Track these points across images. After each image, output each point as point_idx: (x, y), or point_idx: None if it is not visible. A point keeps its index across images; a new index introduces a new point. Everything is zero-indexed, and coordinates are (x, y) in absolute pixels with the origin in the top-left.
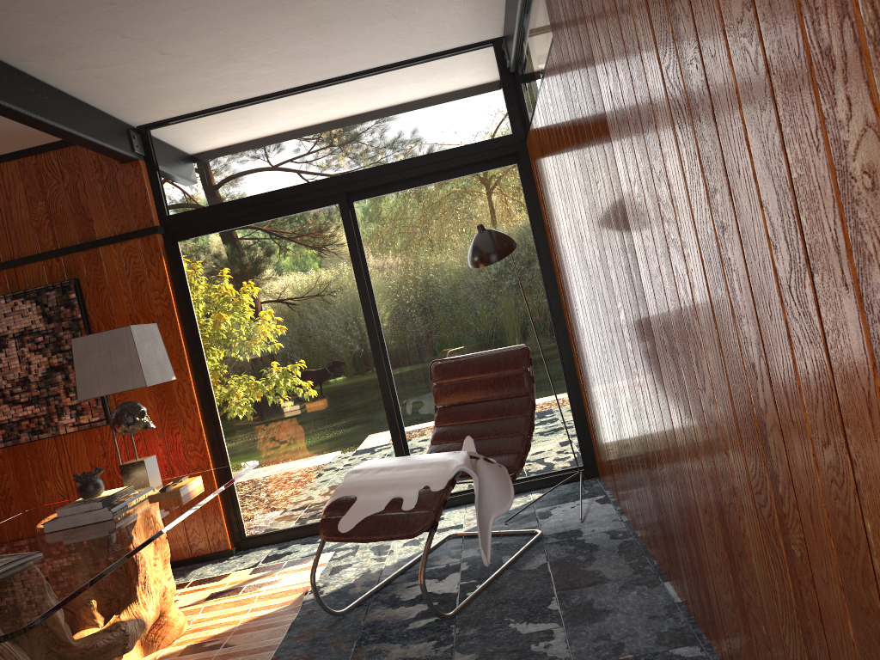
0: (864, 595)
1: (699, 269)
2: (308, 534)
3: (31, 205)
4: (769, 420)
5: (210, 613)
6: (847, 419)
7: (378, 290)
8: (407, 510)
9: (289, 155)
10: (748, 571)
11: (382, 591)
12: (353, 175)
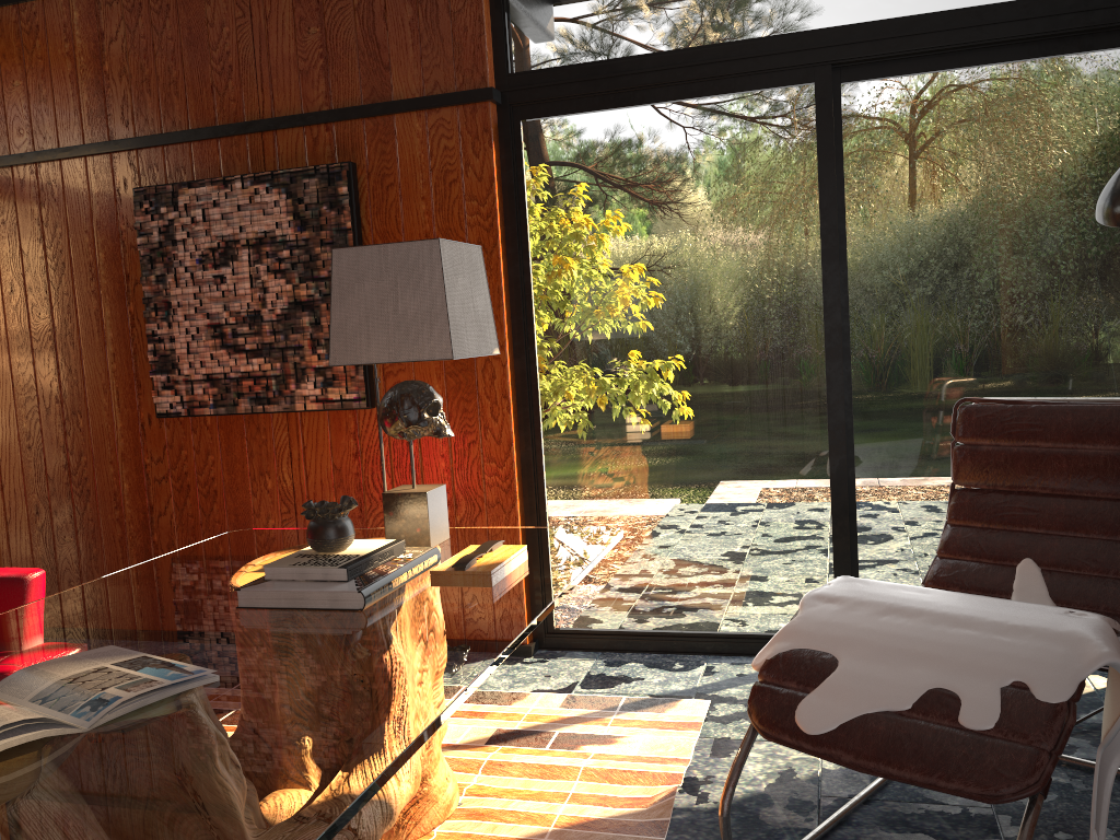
0: None
1: None
2: (657, 648)
3: (299, 32)
4: None
5: (498, 778)
6: None
7: (856, 253)
8: (974, 730)
9: None
10: None
11: (836, 839)
12: (853, 31)
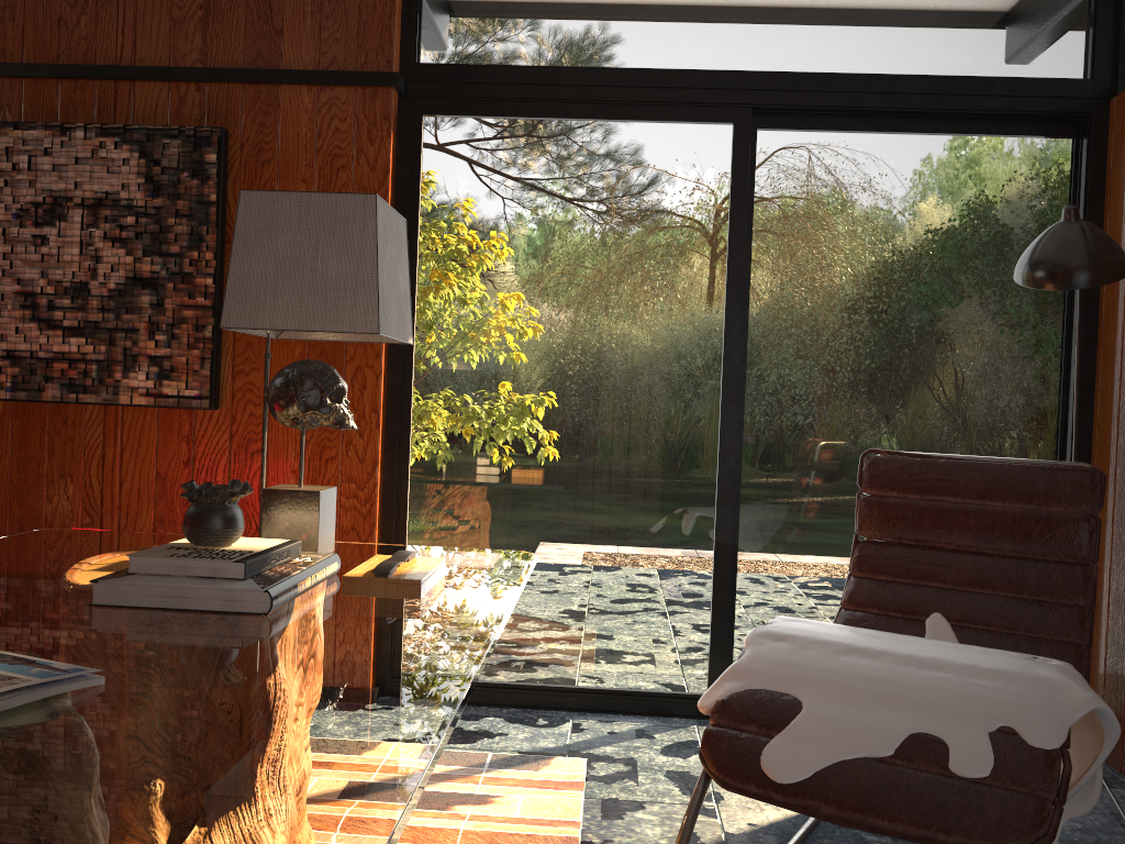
0: None
1: None
2: (516, 702)
3: None
4: None
5: None
6: None
7: (758, 299)
8: (968, 778)
9: (667, 11)
10: None
11: None
12: (776, 78)
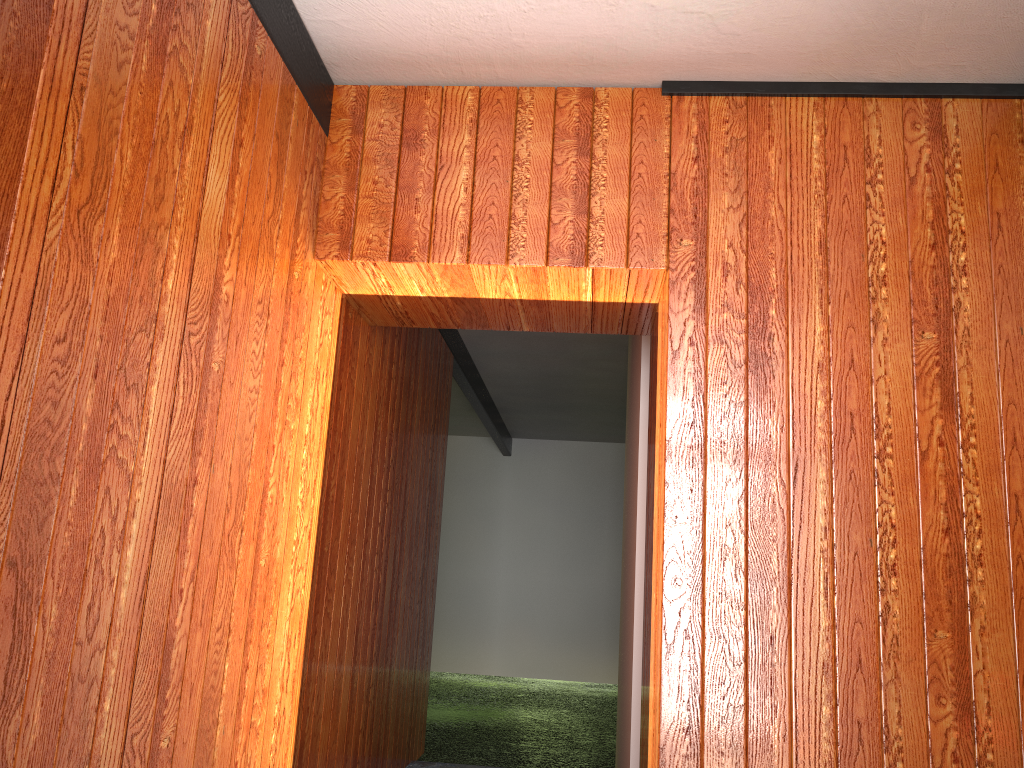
0: (211, 718)
1: (152, 502)
2: None
3: None
4: (180, 633)
5: None
6: (234, 607)
7: None
8: None
9: None
10: None
11: None
12: None
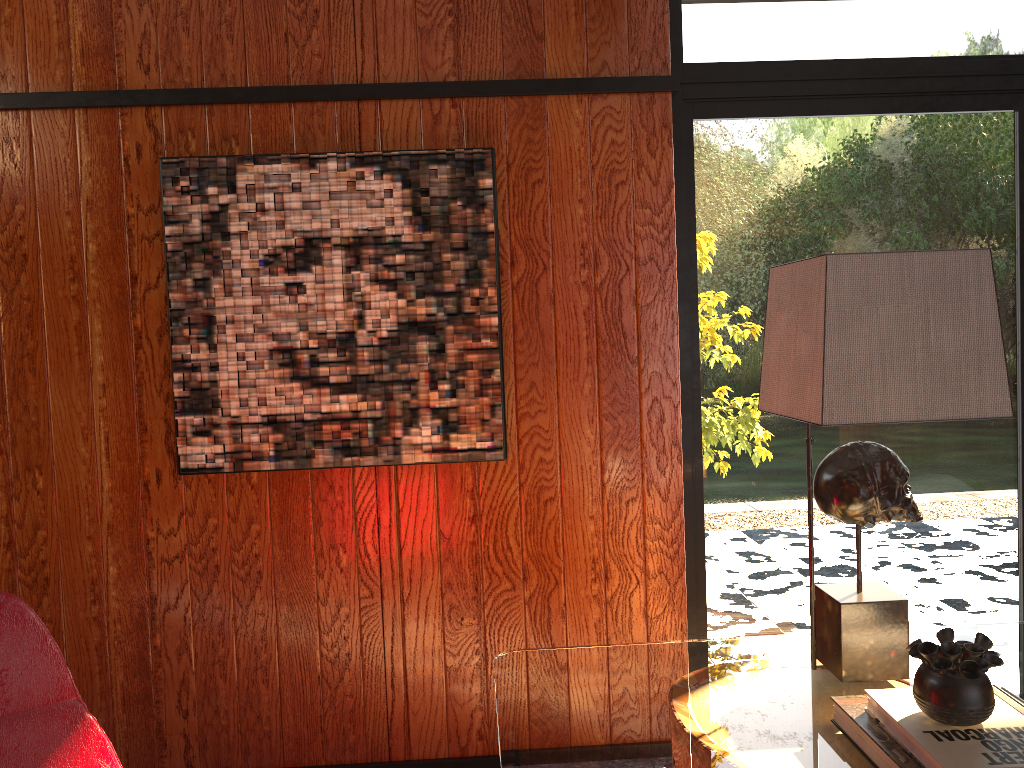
0: None
1: None
2: None
3: None
4: None
5: None
6: None
7: None
8: None
9: None
10: None
11: None
12: None
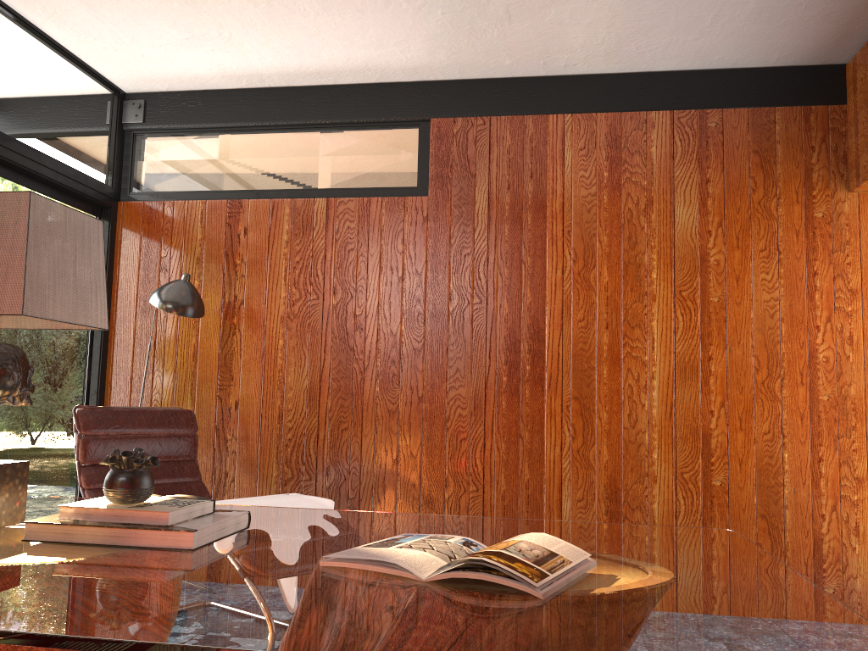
0: (772, 481)
1: (667, 371)
2: None
3: None
4: (717, 432)
5: None
6: (786, 423)
7: None
8: None
9: None
10: (642, 514)
11: None
12: None
